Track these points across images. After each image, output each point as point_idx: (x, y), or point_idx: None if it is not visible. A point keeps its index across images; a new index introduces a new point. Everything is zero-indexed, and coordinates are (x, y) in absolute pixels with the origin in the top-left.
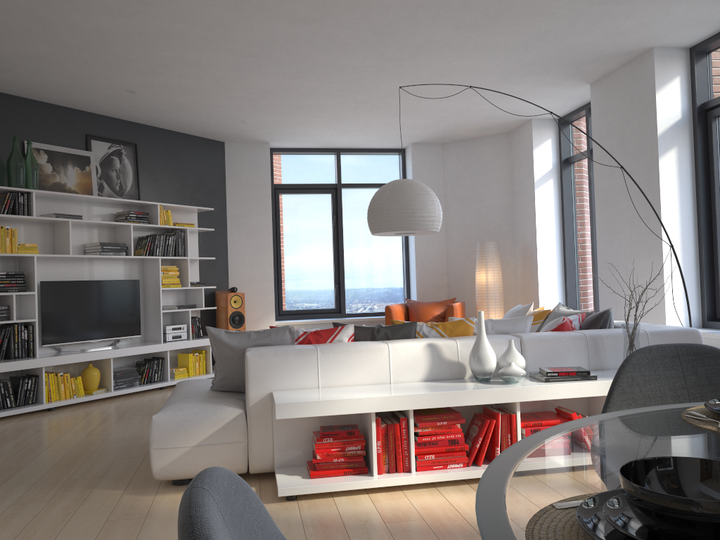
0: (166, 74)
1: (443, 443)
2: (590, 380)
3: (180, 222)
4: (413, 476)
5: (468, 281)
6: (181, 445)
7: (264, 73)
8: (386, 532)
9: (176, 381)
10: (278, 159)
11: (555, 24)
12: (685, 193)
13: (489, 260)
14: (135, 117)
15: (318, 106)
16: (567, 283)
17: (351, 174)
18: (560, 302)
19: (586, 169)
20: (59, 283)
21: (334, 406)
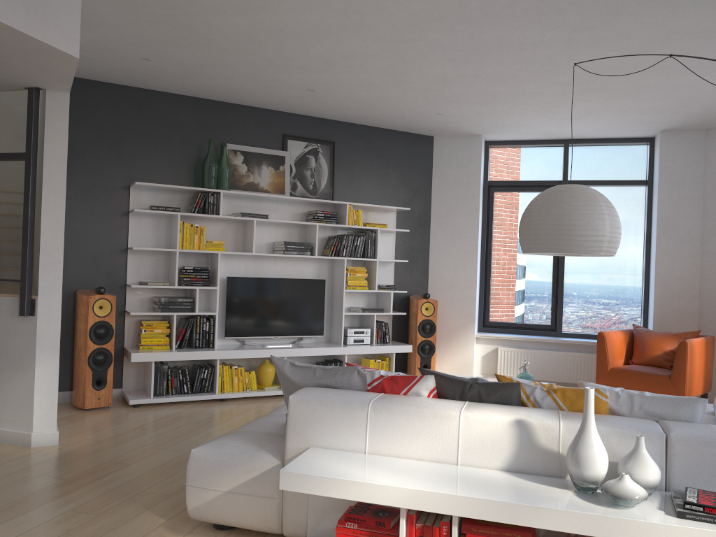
0: (332, 69)
1: None
2: None
3: (376, 222)
4: None
5: None
6: (213, 487)
7: (431, 60)
8: None
9: None
10: (495, 153)
11: None
12: None
13: None
14: (331, 114)
15: (516, 92)
16: None
17: (581, 169)
18: None
19: None
20: (244, 279)
21: (348, 488)
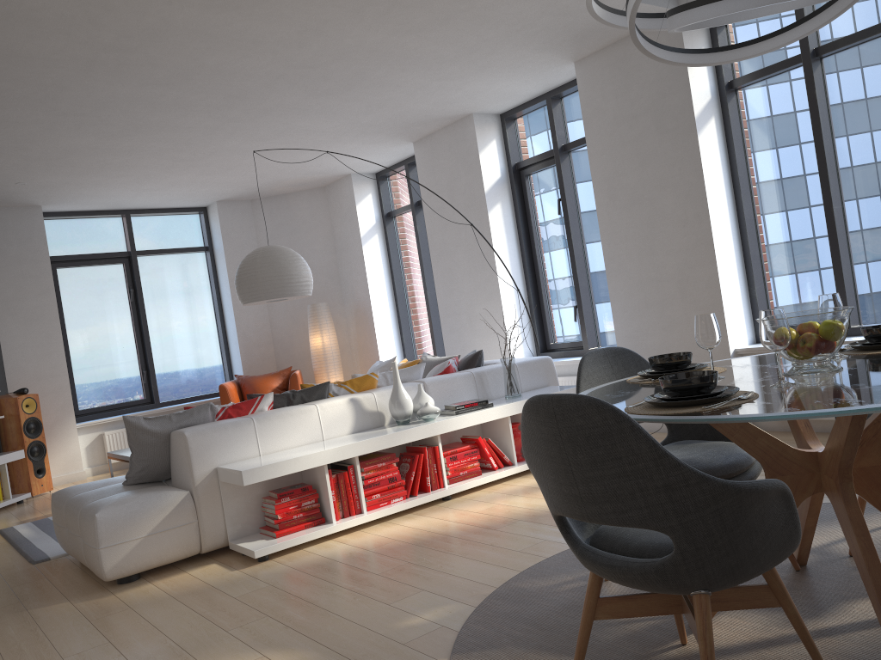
0: None
1: (384, 482)
2: (489, 407)
3: None
4: (367, 514)
5: (298, 348)
6: (131, 538)
7: (80, 132)
8: (376, 554)
9: None
10: (49, 225)
11: (397, 94)
12: (512, 242)
13: (323, 322)
14: None
15: (127, 165)
16: (403, 336)
17: (145, 238)
18: (399, 357)
19: (410, 222)
20: None
21: (294, 464)
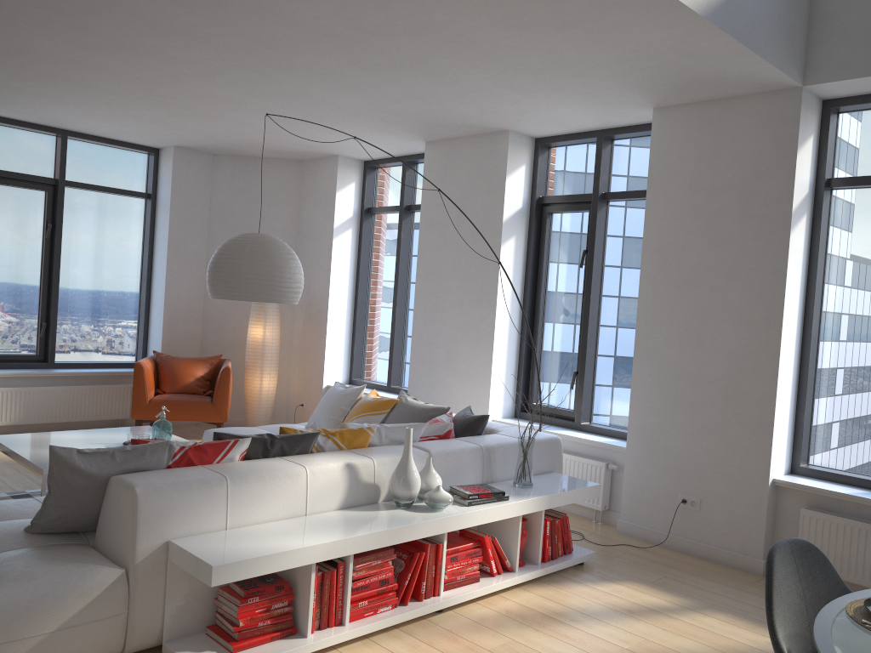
0: None
1: (374, 585)
2: (505, 501)
3: None
4: (351, 630)
5: (231, 332)
6: (33, 633)
7: (48, 32)
8: None
9: None
10: None
11: (447, 90)
12: (517, 283)
13: (269, 313)
14: None
15: (89, 84)
16: (354, 347)
17: (79, 168)
18: (345, 369)
19: (392, 225)
20: None
21: (279, 560)
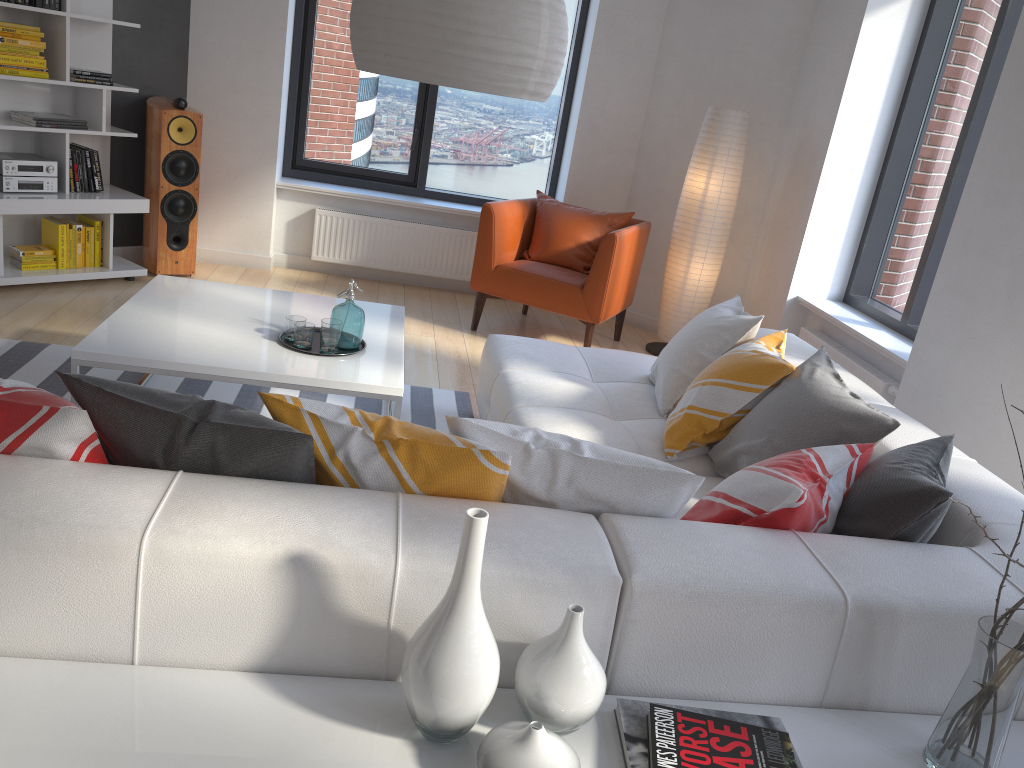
0: None
1: None
2: None
3: None
4: None
5: (674, 179)
6: None
7: None
8: None
9: (16, 279)
10: None
11: None
12: None
13: (720, 151)
14: None
15: None
16: (866, 237)
17: None
18: (840, 274)
19: None
20: None
21: None
